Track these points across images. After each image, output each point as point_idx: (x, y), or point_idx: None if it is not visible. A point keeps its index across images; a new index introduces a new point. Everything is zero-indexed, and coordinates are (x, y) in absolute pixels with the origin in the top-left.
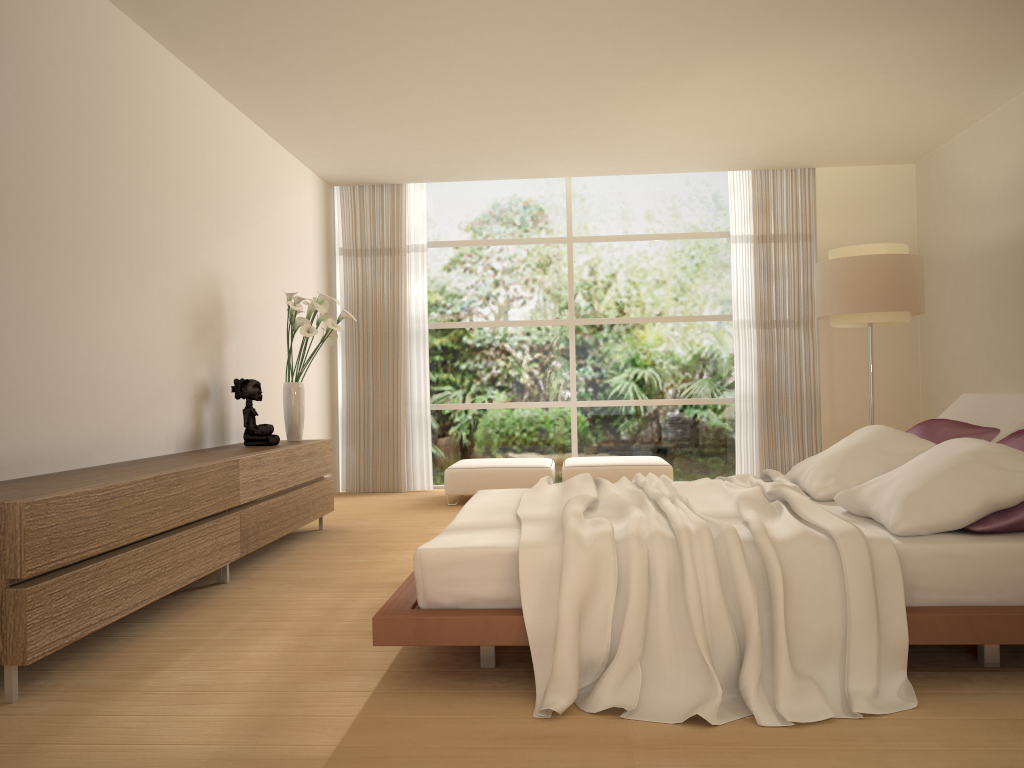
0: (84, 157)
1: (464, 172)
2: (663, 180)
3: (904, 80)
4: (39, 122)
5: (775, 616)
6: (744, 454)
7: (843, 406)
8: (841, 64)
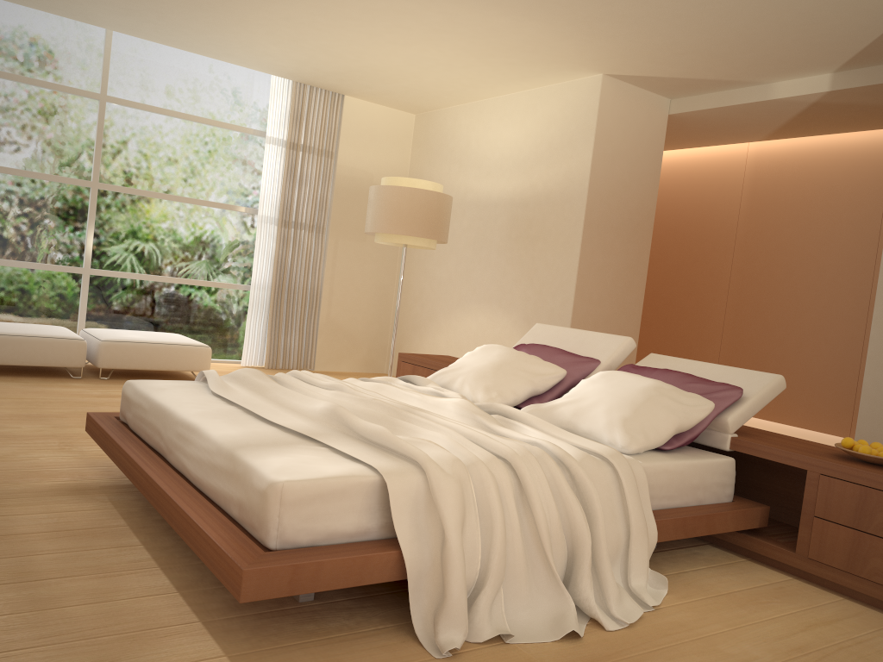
0: None
1: None
2: (207, 64)
3: (475, 53)
4: None
5: (597, 532)
6: (252, 337)
7: (338, 304)
8: (450, 25)
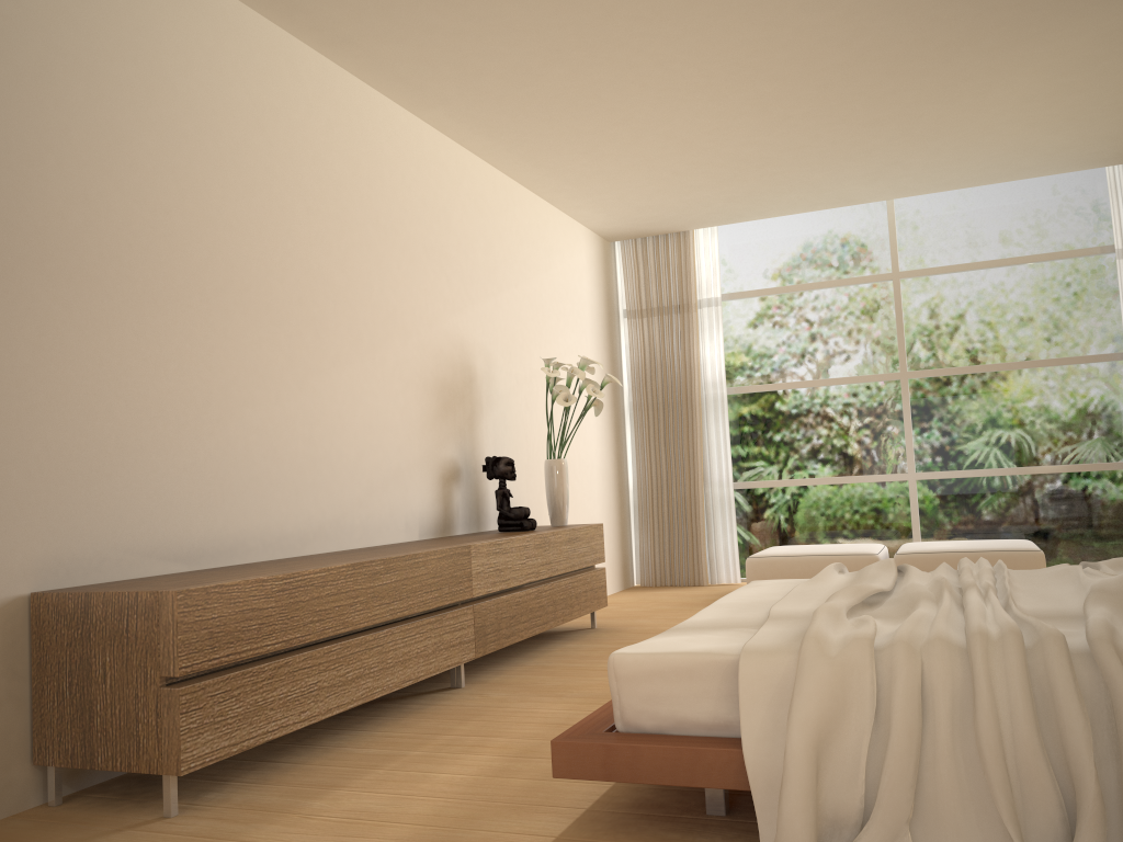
0: (300, 223)
1: (757, 208)
2: (1016, 190)
3: None
4: (245, 188)
5: None
6: None
7: None
8: None
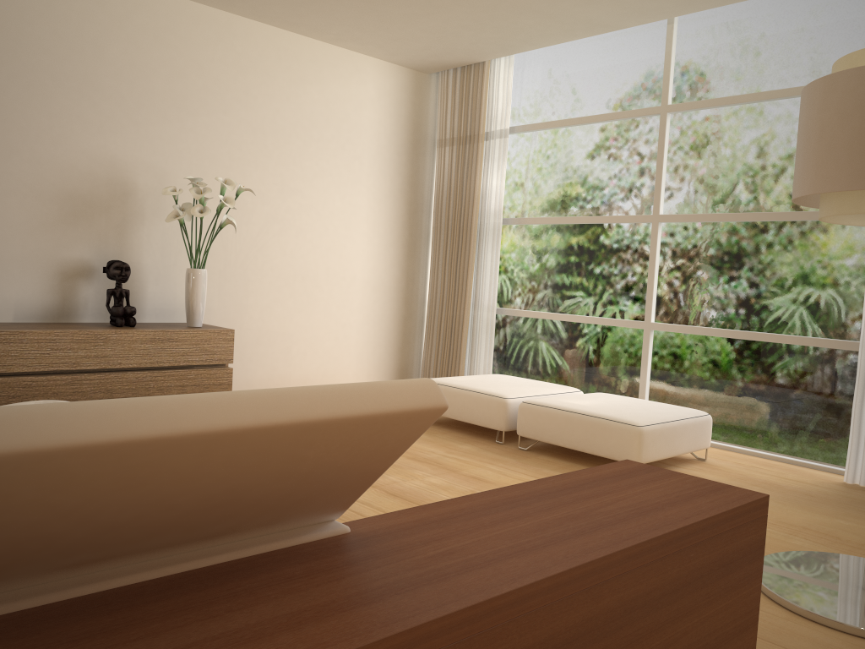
0: None
1: (513, 37)
2: (801, 6)
3: None
4: None
5: None
6: (864, 435)
7: None
8: None
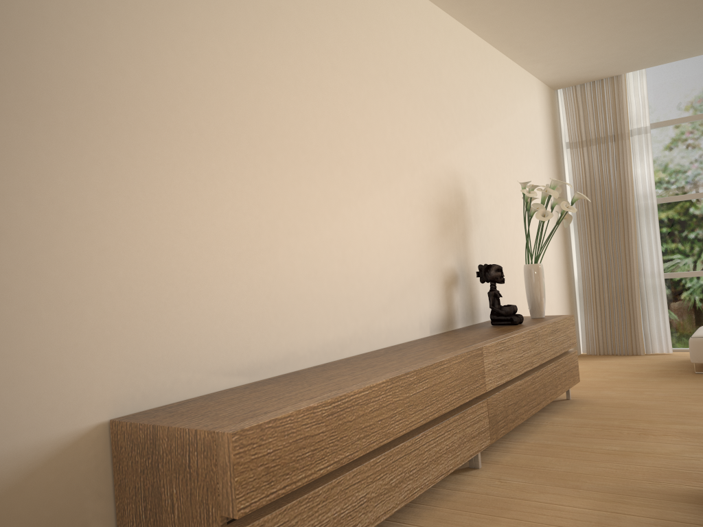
0: (326, 77)
1: (686, 48)
2: None
3: None
4: (281, 48)
5: None
6: None
7: None
8: None
